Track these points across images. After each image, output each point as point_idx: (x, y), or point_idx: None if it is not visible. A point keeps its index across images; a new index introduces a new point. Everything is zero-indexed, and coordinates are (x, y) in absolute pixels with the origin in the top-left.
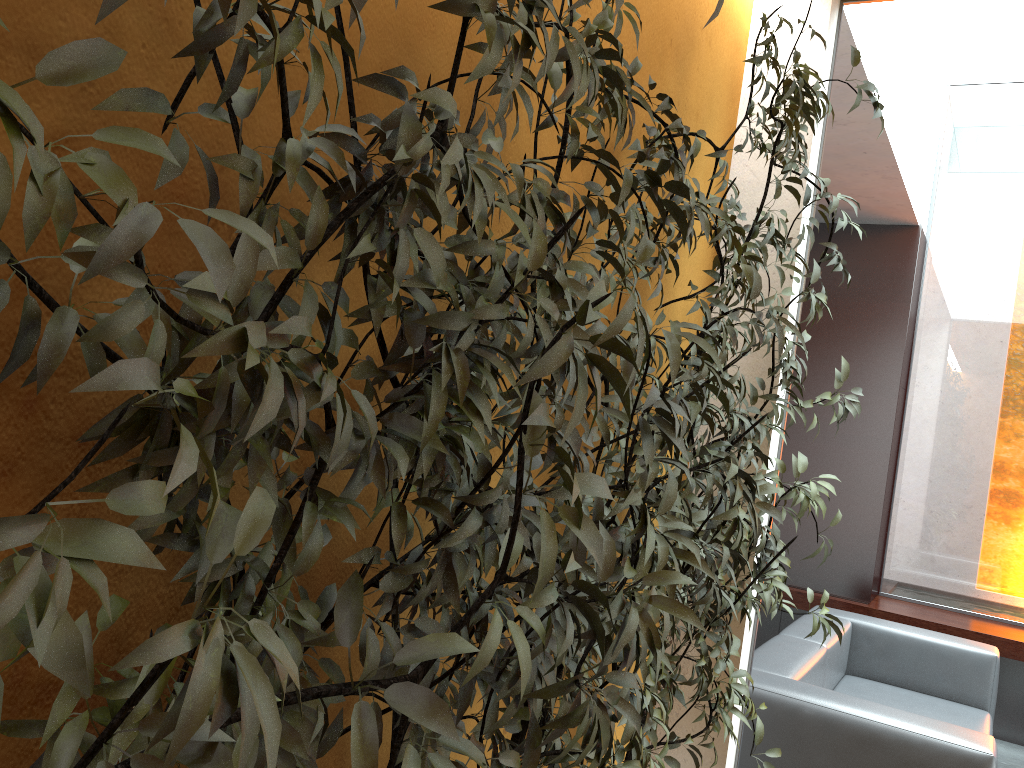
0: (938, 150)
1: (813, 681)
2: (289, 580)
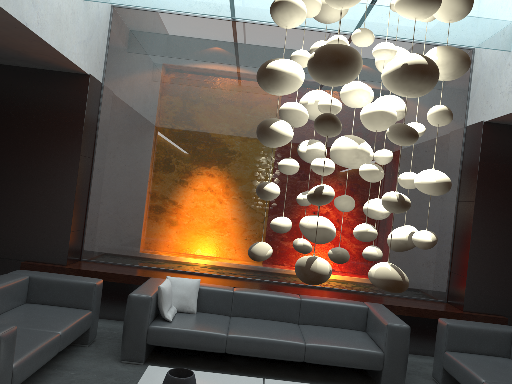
0: (108, 39)
1: None
2: None
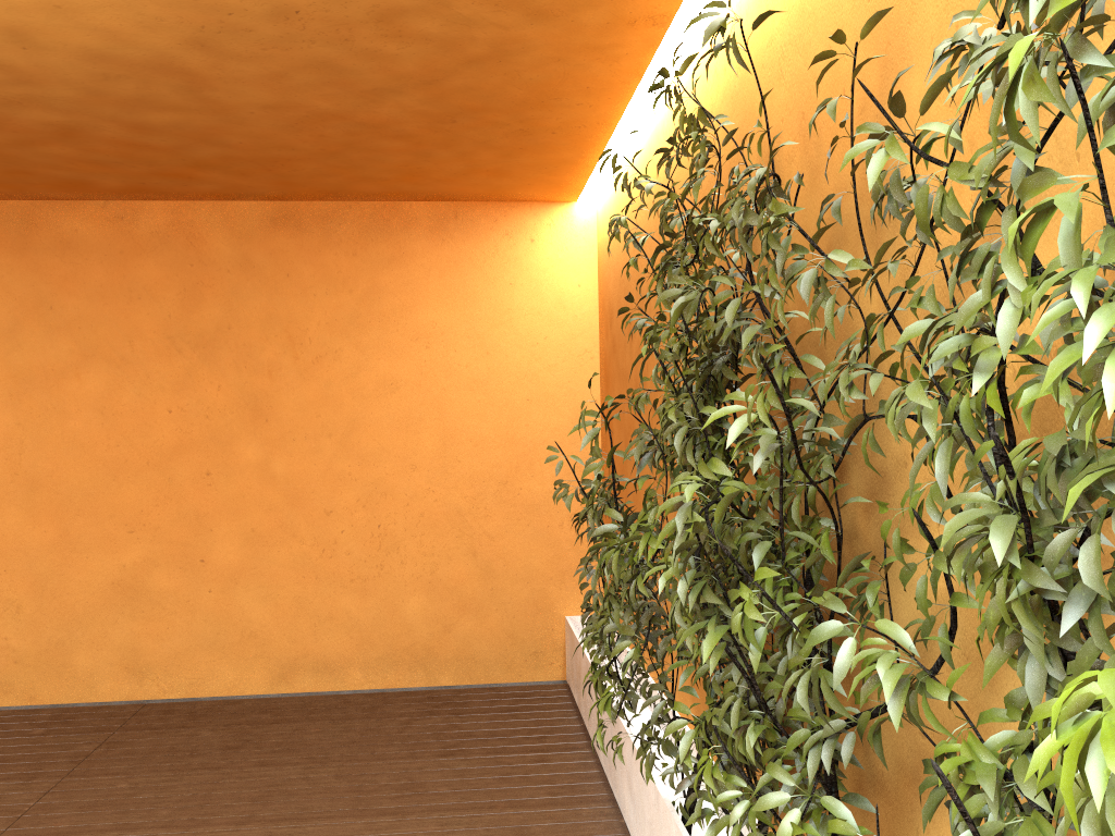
0: None
1: None
2: None
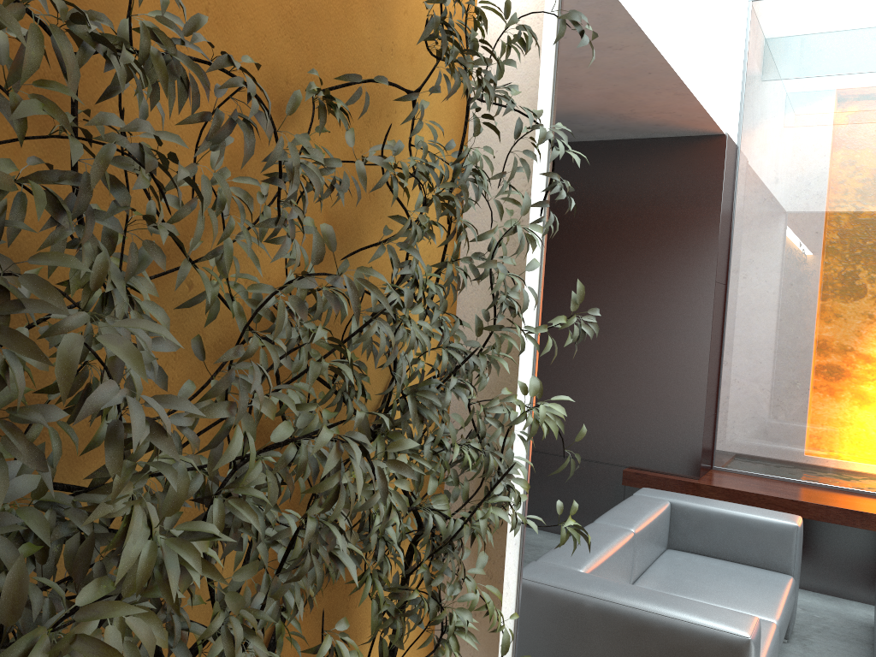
0: (744, 62)
1: (615, 567)
2: None
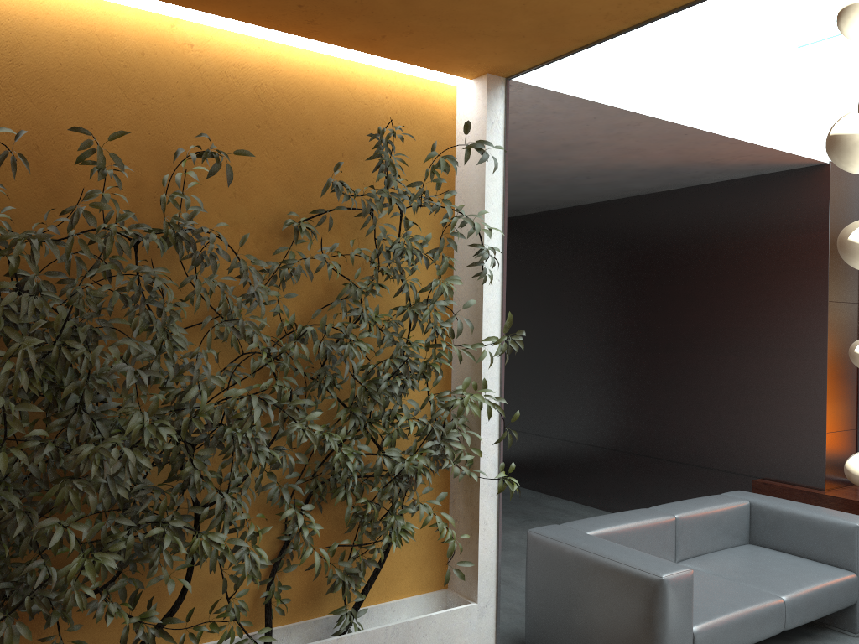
0: None
1: (638, 539)
2: (4, 447)
